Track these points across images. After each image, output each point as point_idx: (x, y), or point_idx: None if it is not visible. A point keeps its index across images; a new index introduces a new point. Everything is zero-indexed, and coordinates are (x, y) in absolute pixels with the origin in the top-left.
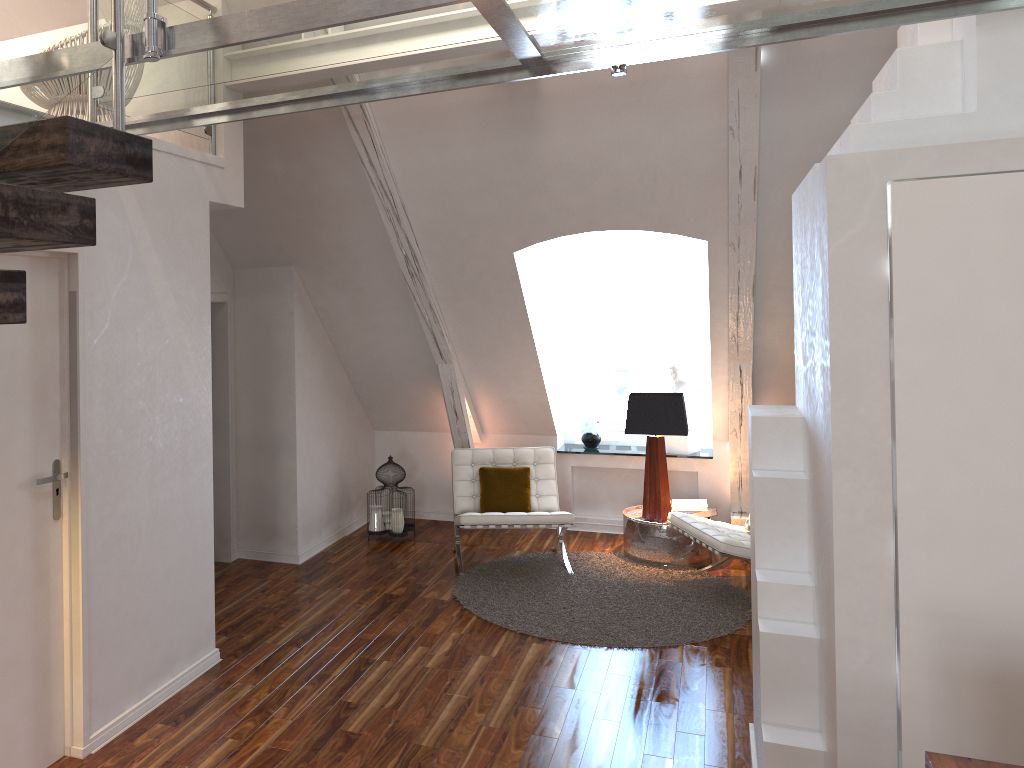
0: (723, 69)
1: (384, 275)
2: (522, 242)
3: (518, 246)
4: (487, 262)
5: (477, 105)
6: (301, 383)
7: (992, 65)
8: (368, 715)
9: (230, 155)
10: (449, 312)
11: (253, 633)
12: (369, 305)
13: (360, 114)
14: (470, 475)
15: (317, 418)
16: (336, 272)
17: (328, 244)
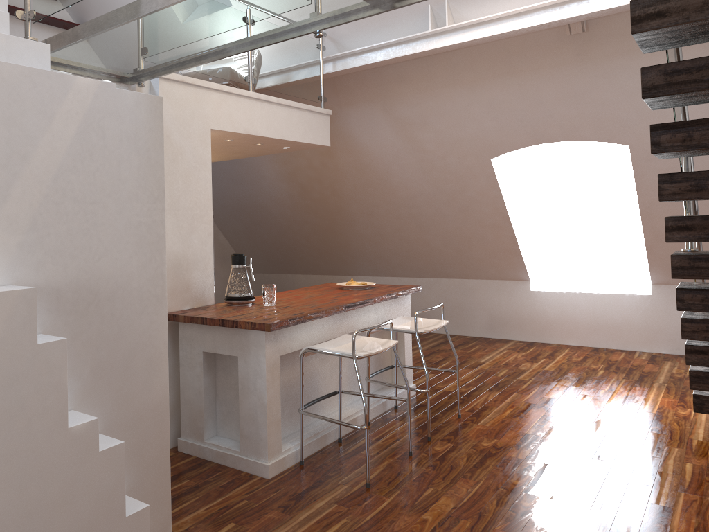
0: None
1: None
2: None
3: None
4: None
5: None
6: None
7: None
8: None
9: None
10: None
11: None
12: None
13: None
14: None
15: None
16: None
17: None
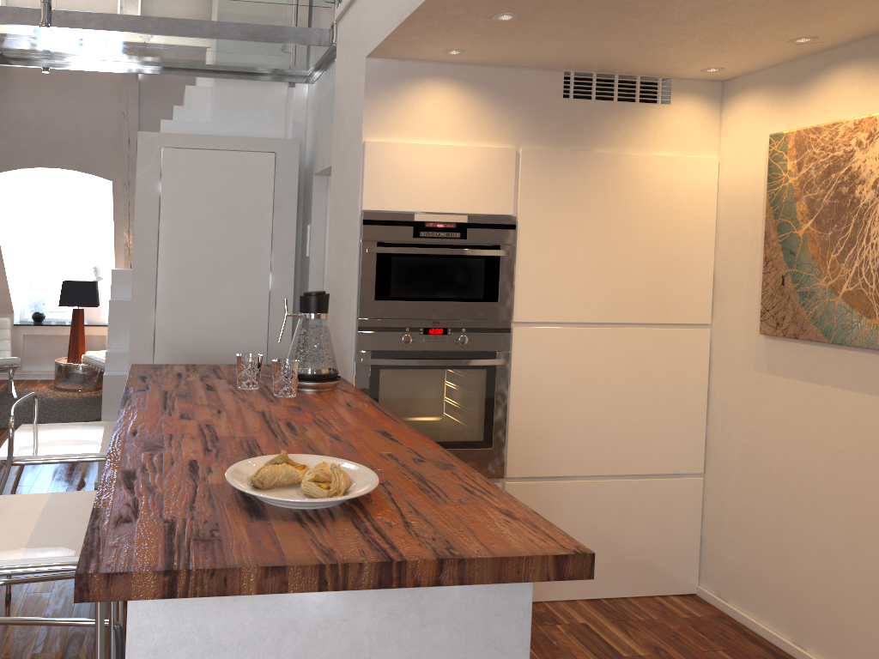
0: (120, 78)
1: None
2: None
3: None
4: None
5: None
6: None
7: (220, 101)
8: None
9: None
10: None
11: None
12: None
13: None
14: None
15: None
16: None
17: None
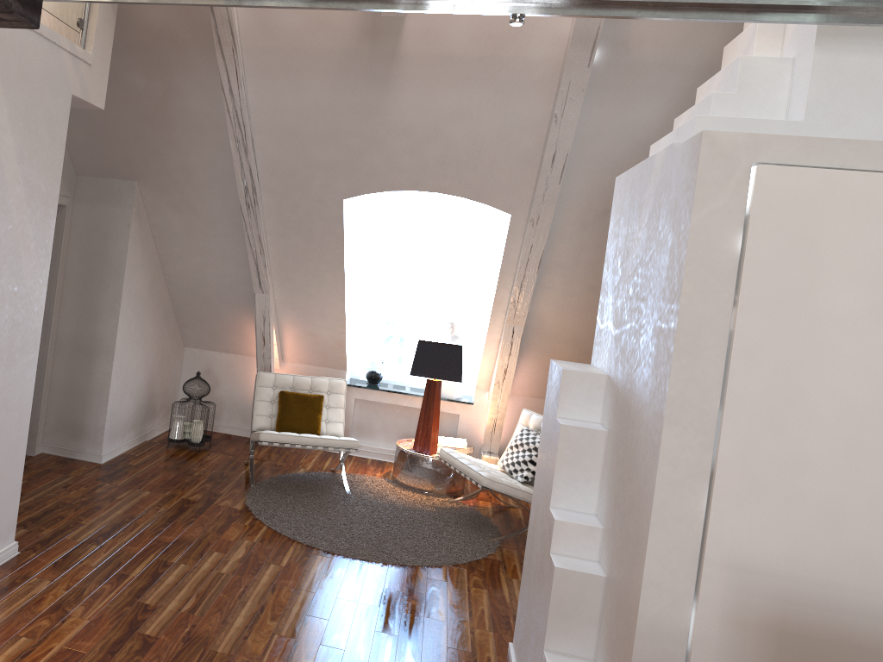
0: (560, 61)
1: (221, 203)
2: (353, 191)
3: (349, 194)
4: (318, 205)
5: (340, 54)
6: (127, 293)
7: (822, 82)
8: (165, 618)
9: (98, 54)
10: (274, 246)
11: (53, 528)
12: (202, 229)
13: (230, 41)
14: (270, 397)
15: (137, 328)
16: (177, 193)
17: (174, 165)
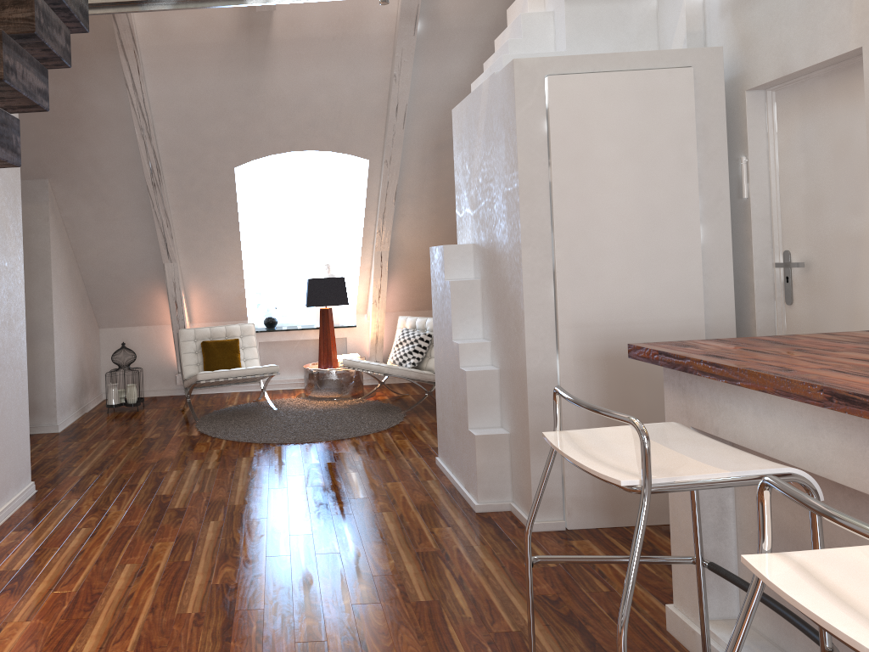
0: (392, 33)
1: (128, 187)
2: (242, 159)
3: (239, 162)
4: (213, 176)
5: (223, 46)
6: (55, 279)
7: (573, 24)
8: (184, 498)
9: None
10: (178, 219)
11: (52, 473)
12: (111, 214)
13: (131, 44)
14: (194, 348)
15: (65, 311)
16: (86, 184)
17: (83, 159)
